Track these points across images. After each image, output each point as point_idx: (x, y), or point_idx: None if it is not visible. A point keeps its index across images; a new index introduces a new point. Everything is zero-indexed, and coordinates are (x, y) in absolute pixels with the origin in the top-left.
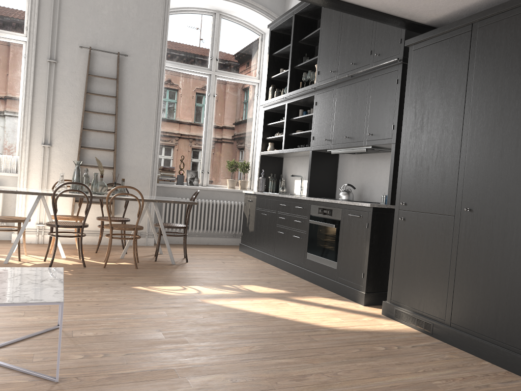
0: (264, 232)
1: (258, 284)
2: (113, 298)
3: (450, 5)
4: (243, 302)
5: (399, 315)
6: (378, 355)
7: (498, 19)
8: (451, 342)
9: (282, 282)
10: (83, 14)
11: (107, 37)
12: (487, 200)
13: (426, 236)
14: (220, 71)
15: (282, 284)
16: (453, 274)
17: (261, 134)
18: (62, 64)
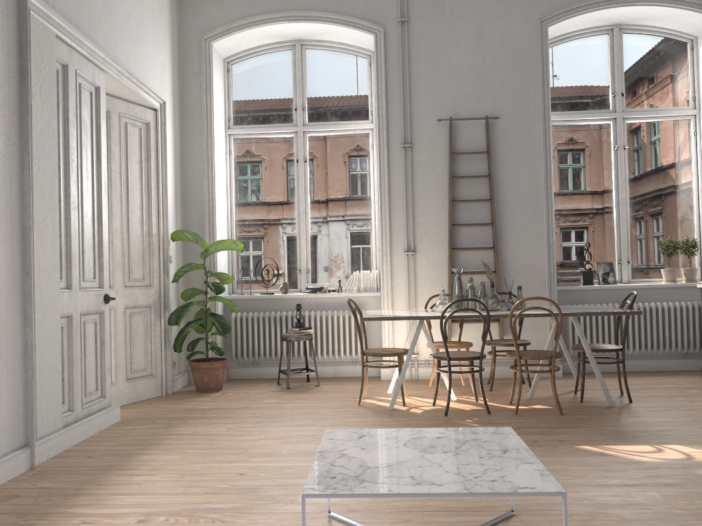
0: None
1: None
2: (559, 465)
3: None
4: None
5: None
6: None
7: None
8: None
9: None
10: (437, 77)
11: (469, 100)
12: None
13: None
14: (629, 109)
15: None
16: None
17: None
18: (418, 147)
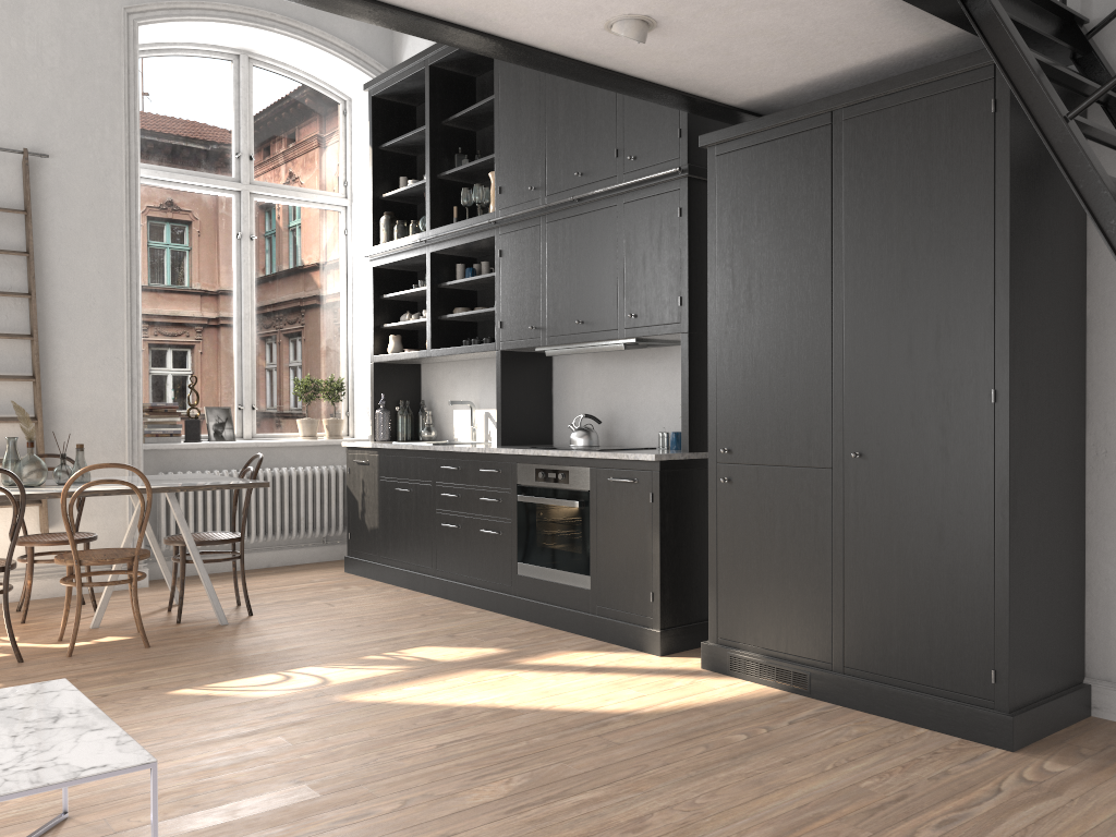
0: (406, 528)
1: (435, 643)
2: (144, 725)
3: (790, 76)
4: (430, 688)
5: (738, 666)
6: (743, 750)
7: (880, 106)
8: (850, 702)
9: (478, 630)
10: None
11: None
12: (891, 435)
13: (778, 510)
14: (260, 182)
15: (480, 635)
16: (840, 576)
17: (371, 317)
18: None
